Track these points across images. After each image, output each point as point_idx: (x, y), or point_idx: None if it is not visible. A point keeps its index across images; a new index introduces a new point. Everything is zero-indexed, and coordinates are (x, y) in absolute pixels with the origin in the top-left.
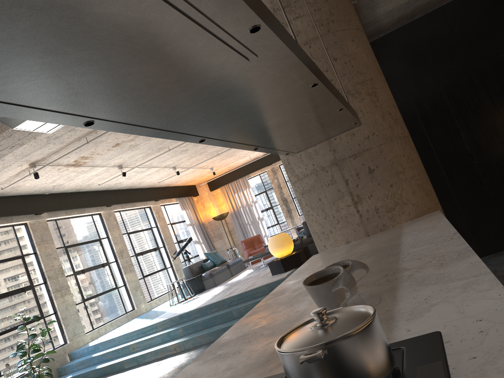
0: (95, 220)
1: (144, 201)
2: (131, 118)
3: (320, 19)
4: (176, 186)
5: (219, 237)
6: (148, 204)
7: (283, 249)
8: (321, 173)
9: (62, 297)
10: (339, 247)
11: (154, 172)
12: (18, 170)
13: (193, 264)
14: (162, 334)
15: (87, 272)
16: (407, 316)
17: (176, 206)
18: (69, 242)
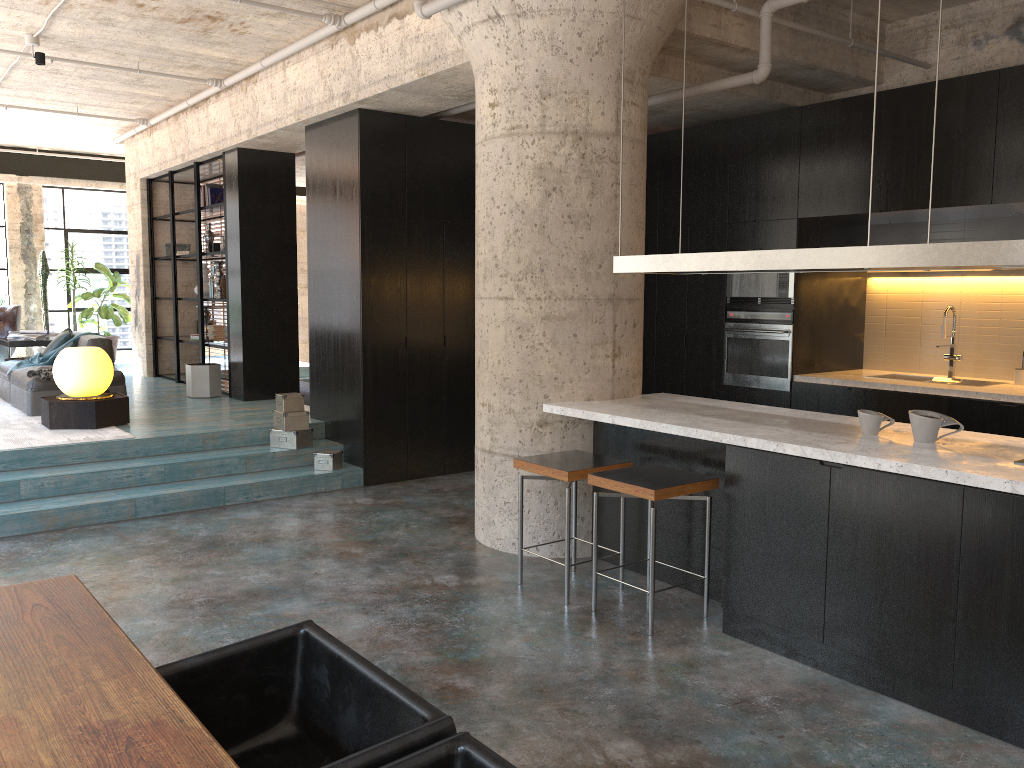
0: None
1: None
2: (1016, 267)
3: (644, 122)
4: None
5: None
6: None
7: (100, 381)
8: (592, 304)
9: None
10: (586, 402)
11: None
12: None
13: None
14: None
15: None
16: (1016, 445)
17: None
18: None
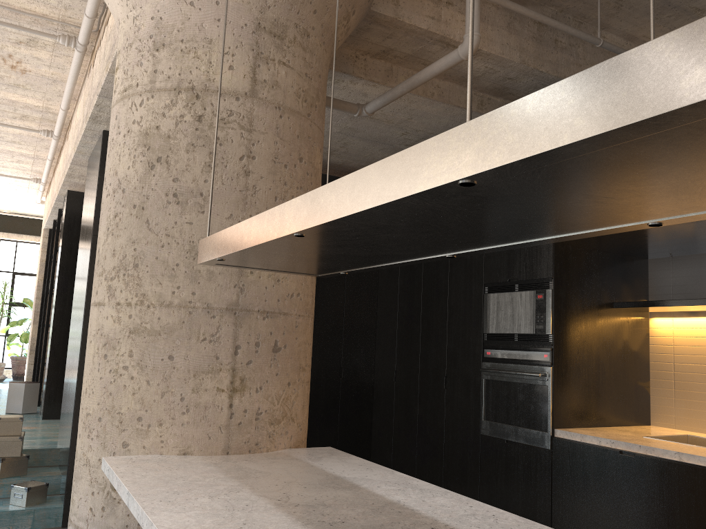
0: None
1: None
2: None
3: (307, 92)
4: None
5: None
6: None
7: None
8: (199, 315)
9: None
10: (173, 458)
11: None
12: None
13: None
14: None
15: None
16: None
17: None
18: None
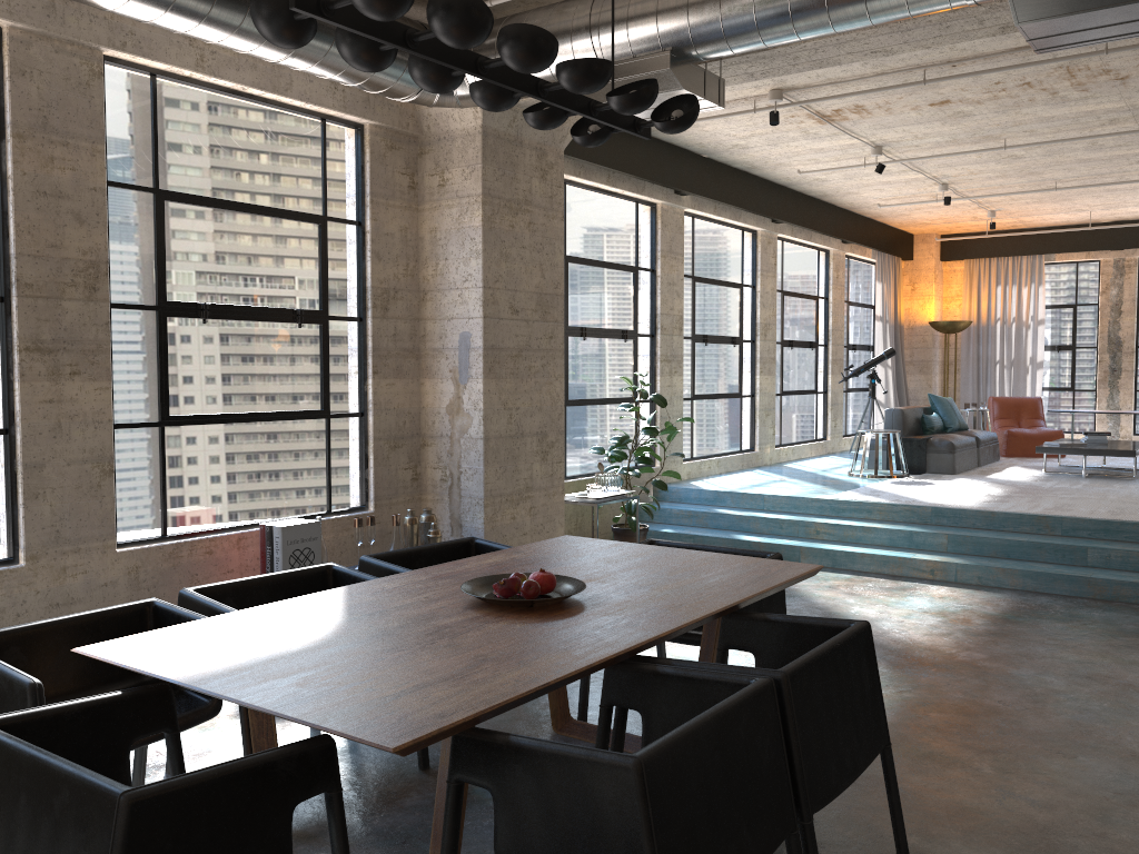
0: (745, 243)
1: (830, 236)
2: None
3: None
4: (885, 225)
5: (920, 368)
6: (830, 243)
7: None
8: None
9: (669, 376)
10: None
11: (902, 181)
12: (742, 94)
13: (909, 408)
14: (894, 531)
15: (709, 344)
16: None
17: (865, 268)
18: (700, 272)
